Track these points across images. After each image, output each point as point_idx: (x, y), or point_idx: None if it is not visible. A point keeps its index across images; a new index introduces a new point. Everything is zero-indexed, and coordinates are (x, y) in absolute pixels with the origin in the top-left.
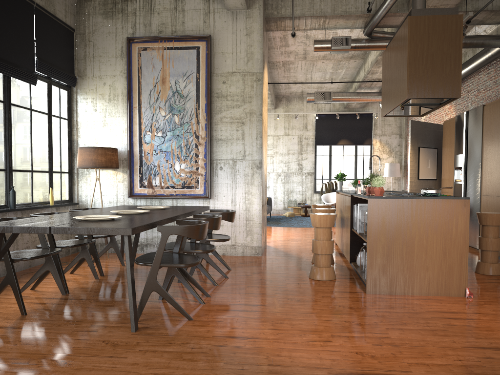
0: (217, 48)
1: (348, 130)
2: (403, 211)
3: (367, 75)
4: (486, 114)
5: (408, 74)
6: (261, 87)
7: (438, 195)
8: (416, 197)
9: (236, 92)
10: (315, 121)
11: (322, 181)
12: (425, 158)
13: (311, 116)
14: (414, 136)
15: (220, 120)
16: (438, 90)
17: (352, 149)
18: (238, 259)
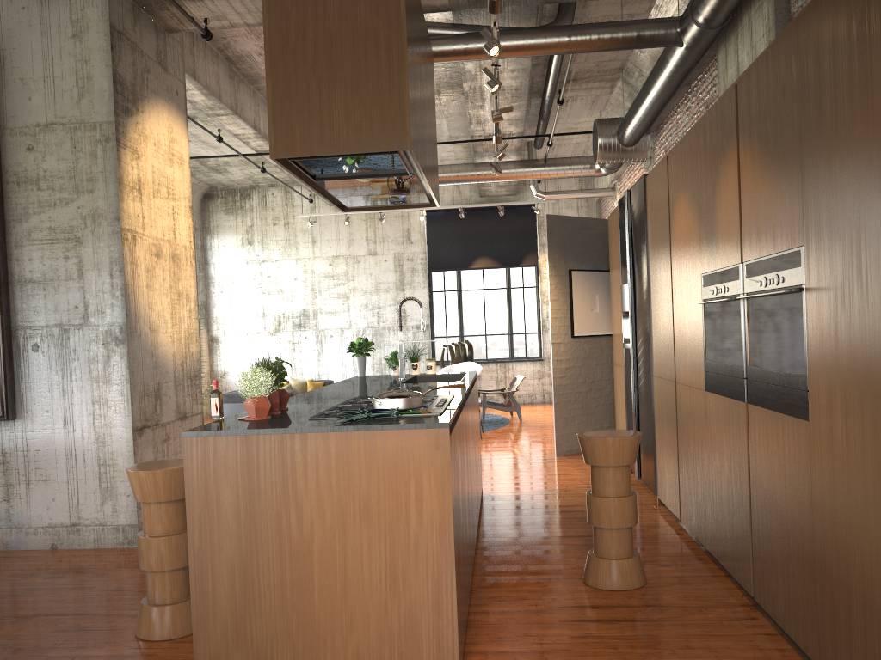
0: (10, 69)
1: (491, 238)
2: (276, 469)
3: (473, 128)
4: (649, 194)
5: (270, 93)
6: (114, 156)
7: (391, 414)
8: (307, 428)
9: (59, 169)
10: (426, 225)
11: (446, 341)
12: (586, 293)
13: (418, 215)
14: (557, 248)
15: (28, 236)
16: (352, 133)
17: (500, 276)
18: (69, 560)
